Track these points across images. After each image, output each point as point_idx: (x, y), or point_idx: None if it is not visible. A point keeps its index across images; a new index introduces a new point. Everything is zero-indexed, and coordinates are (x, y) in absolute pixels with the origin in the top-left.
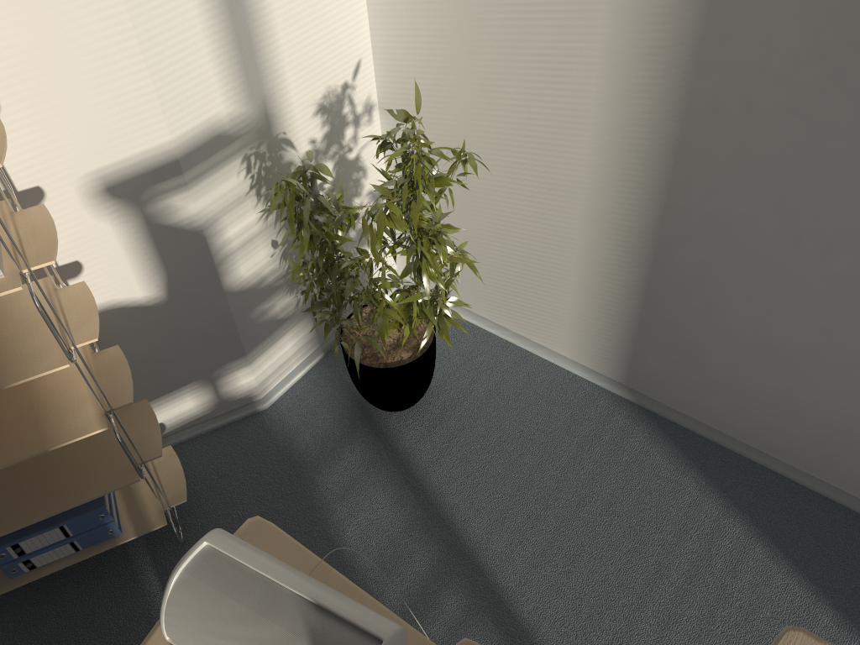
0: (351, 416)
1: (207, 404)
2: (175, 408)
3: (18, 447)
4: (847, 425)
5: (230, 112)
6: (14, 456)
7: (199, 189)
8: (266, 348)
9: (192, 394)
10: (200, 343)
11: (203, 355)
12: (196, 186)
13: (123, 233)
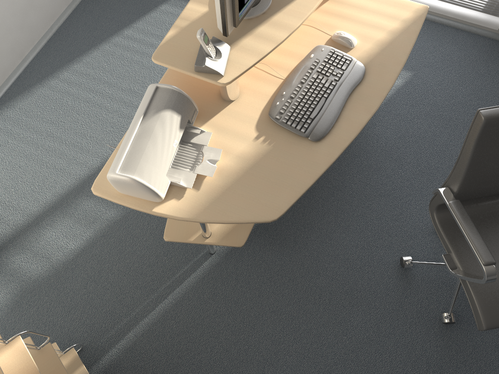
0: None
1: None
2: None
3: None
4: (17, 8)
5: None
6: None
7: None
8: None
9: None
10: None
11: None
12: None
13: None
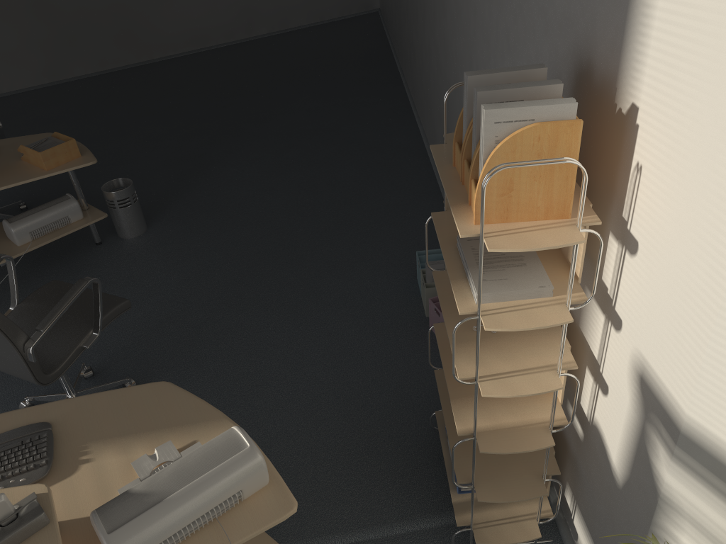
0: None
1: None
2: (585, 542)
3: (459, 384)
4: None
5: None
6: (451, 382)
7: (681, 473)
8: None
9: None
10: None
11: None
12: (680, 468)
13: (630, 413)
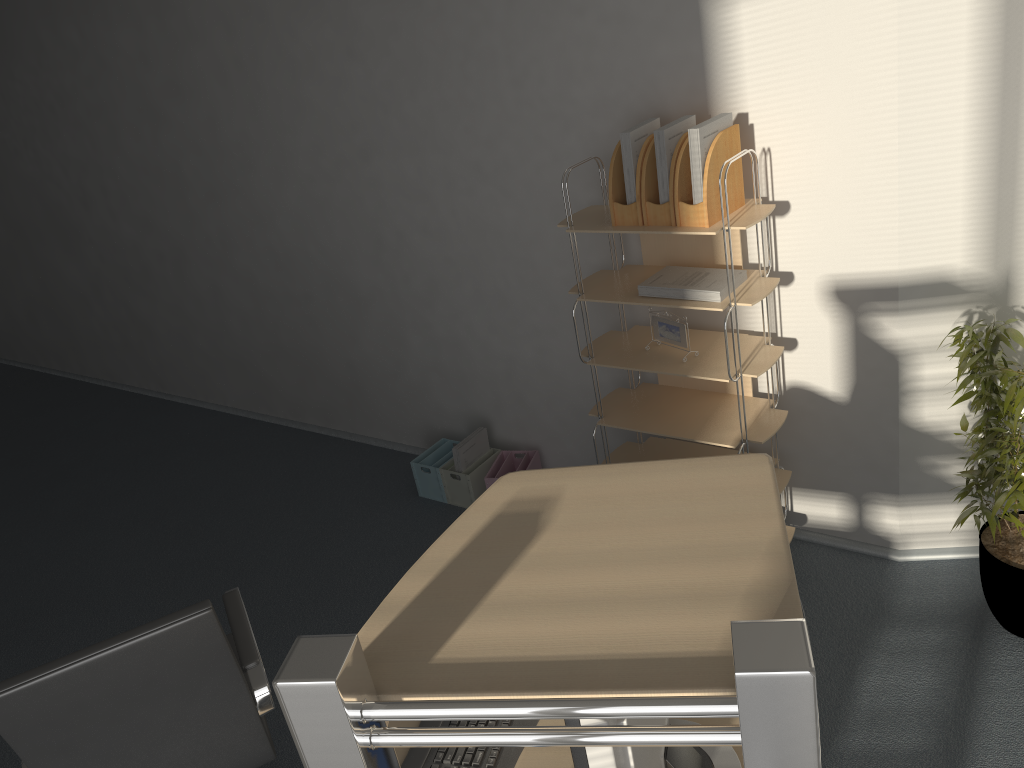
0: (965, 610)
1: (848, 522)
2: (820, 507)
3: (682, 430)
4: None
5: (965, 268)
6: (676, 433)
7: (908, 319)
8: (923, 503)
9: (838, 503)
10: (861, 459)
11: (860, 472)
12: (906, 316)
13: (834, 330)
